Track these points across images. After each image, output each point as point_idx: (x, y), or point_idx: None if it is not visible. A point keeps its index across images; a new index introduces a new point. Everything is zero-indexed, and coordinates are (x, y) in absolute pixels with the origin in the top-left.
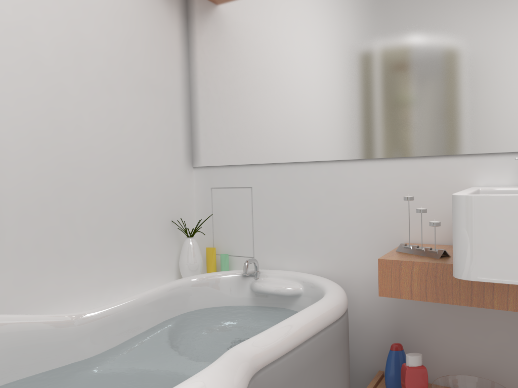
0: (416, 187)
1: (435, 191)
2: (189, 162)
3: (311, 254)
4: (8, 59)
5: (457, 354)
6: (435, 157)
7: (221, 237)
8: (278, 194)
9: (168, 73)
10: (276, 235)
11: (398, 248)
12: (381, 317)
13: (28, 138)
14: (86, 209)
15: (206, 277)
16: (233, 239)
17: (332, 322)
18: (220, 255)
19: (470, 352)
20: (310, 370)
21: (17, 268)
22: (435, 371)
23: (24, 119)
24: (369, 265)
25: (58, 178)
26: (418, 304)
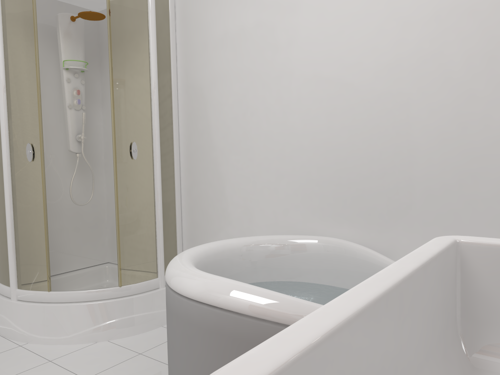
0: None
1: None
2: None
3: None
4: (423, 81)
5: None
6: None
7: None
8: None
9: None
10: None
11: None
12: None
13: (435, 137)
14: (489, 196)
15: None
16: None
17: None
18: None
19: None
20: None
21: (421, 231)
22: None
23: (433, 123)
24: None
25: (461, 167)
26: None
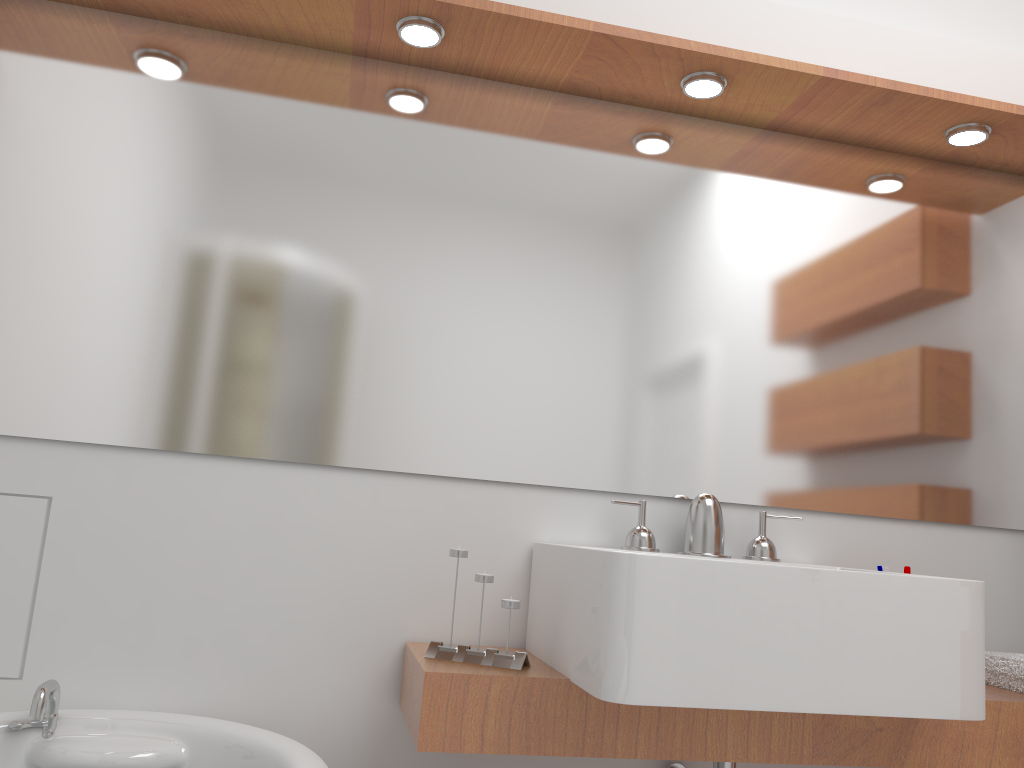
0: (440, 534)
1: (472, 543)
2: None
3: (194, 667)
4: None
5: None
6: (479, 483)
7: None
8: (128, 520)
9: None
10: (103, 621)
11: (430, 651)
12: None
13: None
14: None
15: None
16: None
17: None
18: None
19: None
20: None
21: None
22: None
23: None
24: (328, 691)
25: None
26: (417, 767)
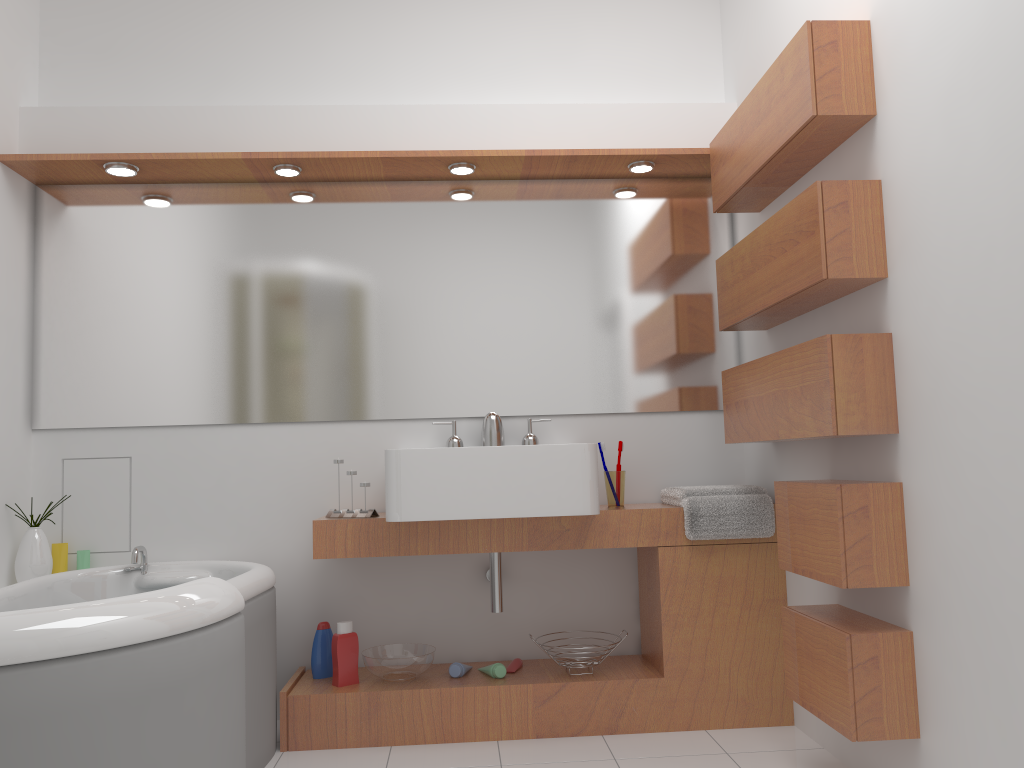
0: (342, 453)
1: (361, 456)
2: (28, 422)
3: (216, 538)
4: None
5: (383, 628)
6: (361, 422)
7: (77, 528)
8: (171, 464)
9: (12, 297)
10: (166, 518)
11: (328, 514)
12: (303, 602)
13: None
14: None
15: (75, 573)
16: (98, 529)
17: (268, 588)
18: (73, 554)
19: (395, 623)
20: (253, 631)
21: None
22: (361, 652)
23: None
24: (289, 544)
25: None
26: (343, 581)
